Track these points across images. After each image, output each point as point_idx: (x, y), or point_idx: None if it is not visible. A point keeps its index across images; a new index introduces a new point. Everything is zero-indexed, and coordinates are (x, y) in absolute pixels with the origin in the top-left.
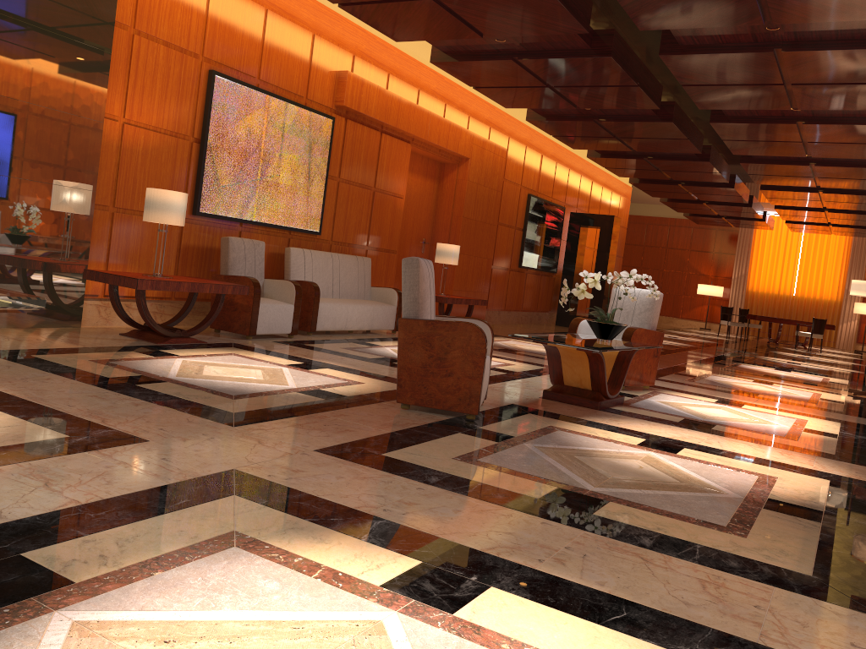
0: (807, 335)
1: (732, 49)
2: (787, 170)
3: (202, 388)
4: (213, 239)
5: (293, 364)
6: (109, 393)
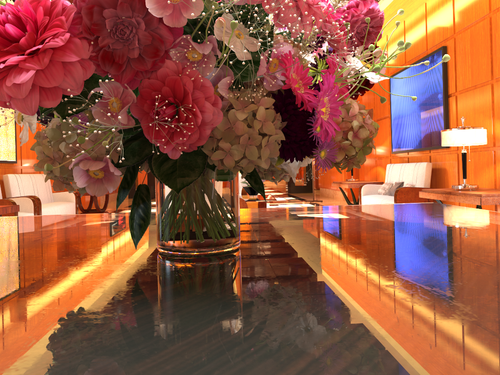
0: None
1: None
2: None
3: None
4: None
5: None
6: None
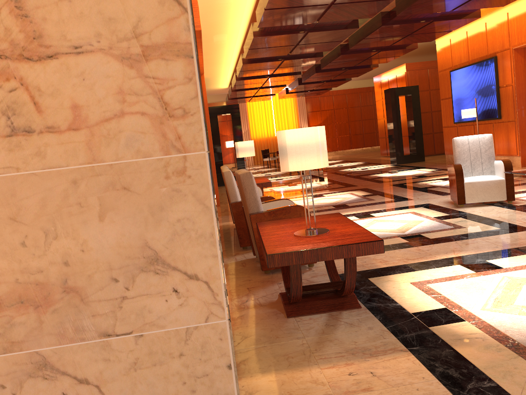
0: None
1: None
2: (360, 56)
3: None
4: None
5: (472, 269)
6: None
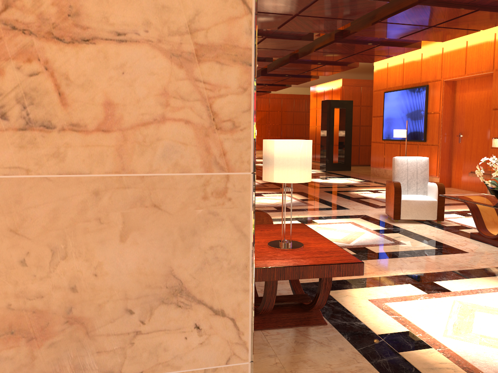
0: None
1: (456, 6)
2: (305, 67)
3: None
4: None
5: (423, 289)
6: None
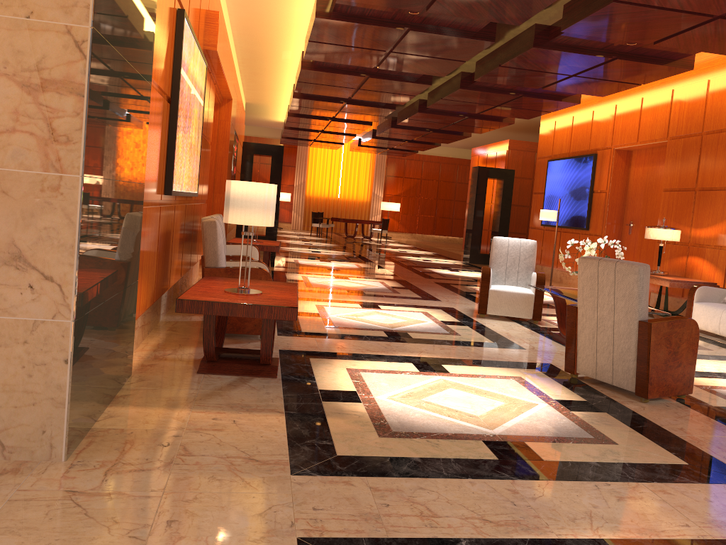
0: (378, 231)
1: (586, 51)
2: (443, 119)
3: (558, 438)
4: (168, 221)
5: (419, 368)
6: (599, 486)
